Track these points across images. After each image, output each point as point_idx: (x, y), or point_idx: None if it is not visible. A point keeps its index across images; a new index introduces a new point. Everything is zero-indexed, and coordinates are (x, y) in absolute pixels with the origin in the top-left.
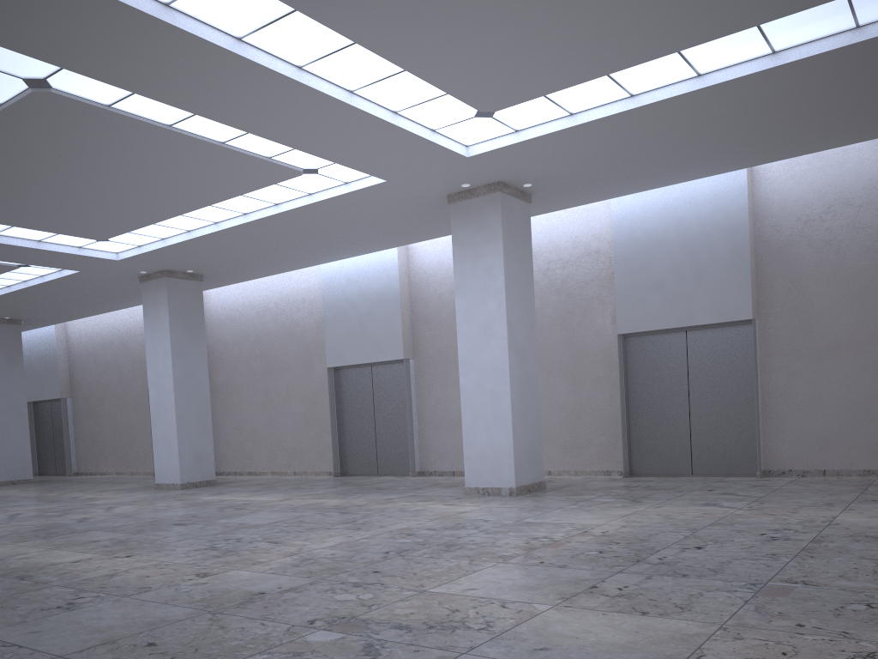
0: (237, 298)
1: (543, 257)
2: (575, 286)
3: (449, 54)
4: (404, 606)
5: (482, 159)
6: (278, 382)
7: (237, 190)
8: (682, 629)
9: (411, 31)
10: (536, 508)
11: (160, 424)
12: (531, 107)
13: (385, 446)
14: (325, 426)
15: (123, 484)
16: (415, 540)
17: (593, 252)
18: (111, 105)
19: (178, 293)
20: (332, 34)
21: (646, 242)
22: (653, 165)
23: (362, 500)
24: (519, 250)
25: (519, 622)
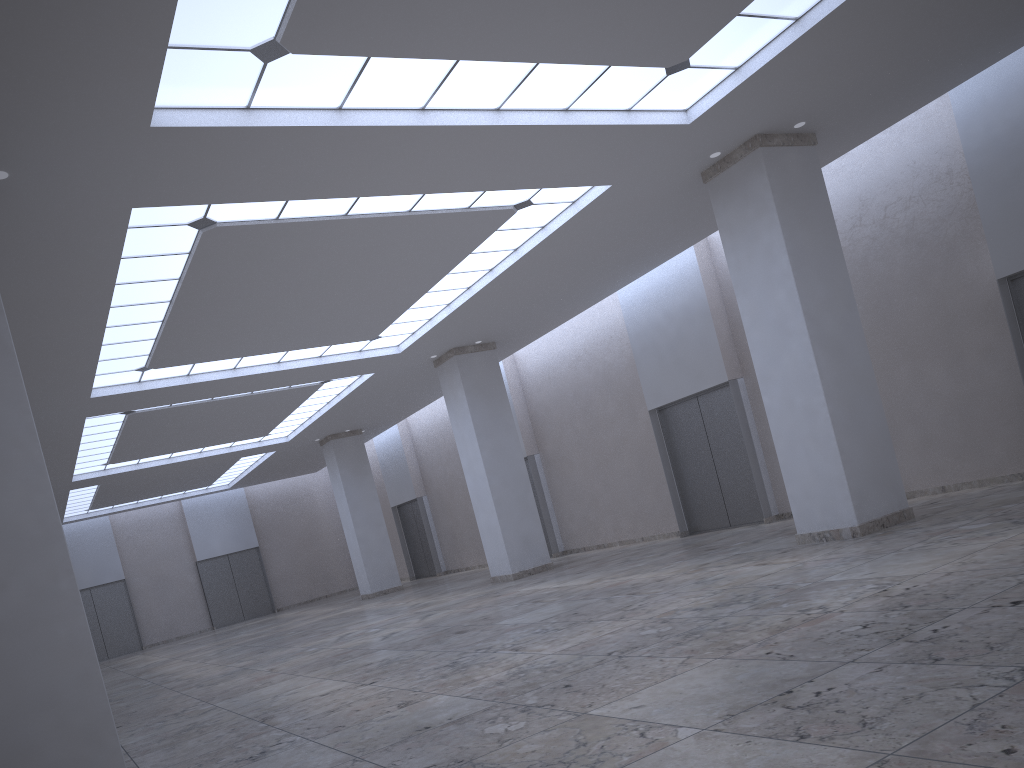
0: (547, 353)
1: (875, 204)
2: (927, 228)
3: (574, 23)
4: (538, 739)
5: (710, 119)
6: (605, 438)
7: (461, 250)
8: (821, 766)
9: (507, 20)
10: (864, 555)
11: (482, 513)
12: (733, 35)
13: (731, 491)
14: (662, 478)
15: (472, 580)
16: (662, 629)
17: (943, 175)
18: (278, 218)
19: (471, 368)
20: (428, 62)
21: (1012, 137)
22: (972, 31)
23: (672, 571)
24: (807, 212)
25: (631, 761)
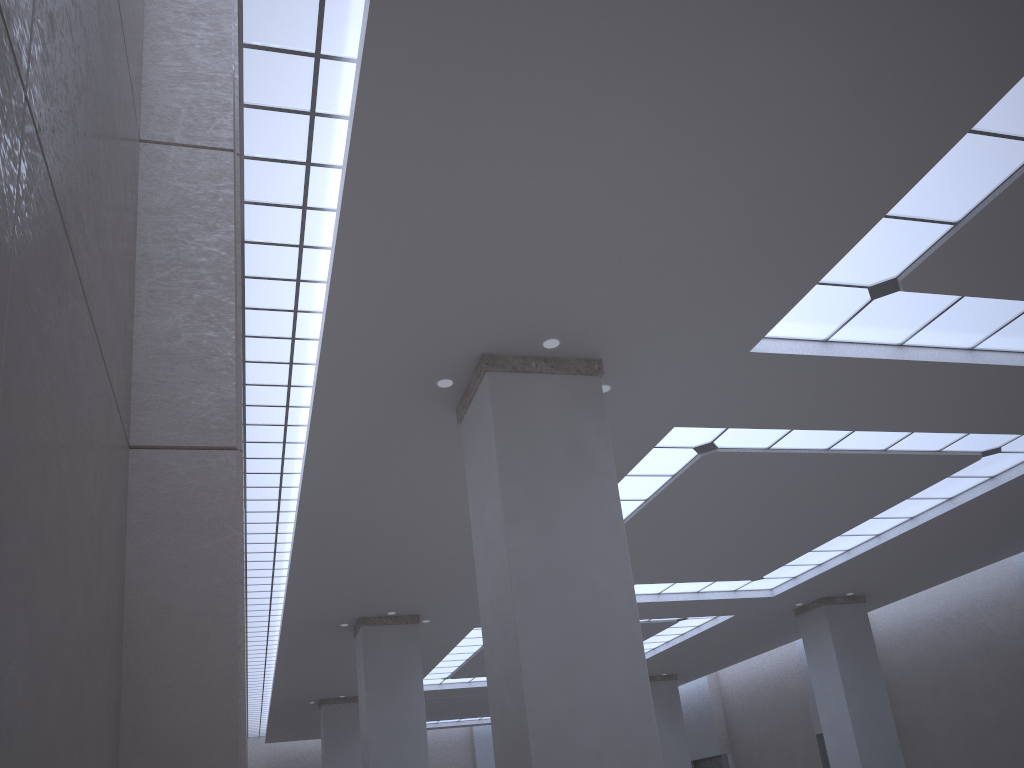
0: (907, 614)
1: None
2: None
3: None
4: None
5: None
6: (981, 711)
7: (902, 494)
8: None
9: None
10: None
11: None
12: None
13: None
14: None
15: None
16: None
17: None
18: (769, 447)
19: (840, 620)
20: (1007, 304)
21: None
22: None
23: None
24: None
25: None
